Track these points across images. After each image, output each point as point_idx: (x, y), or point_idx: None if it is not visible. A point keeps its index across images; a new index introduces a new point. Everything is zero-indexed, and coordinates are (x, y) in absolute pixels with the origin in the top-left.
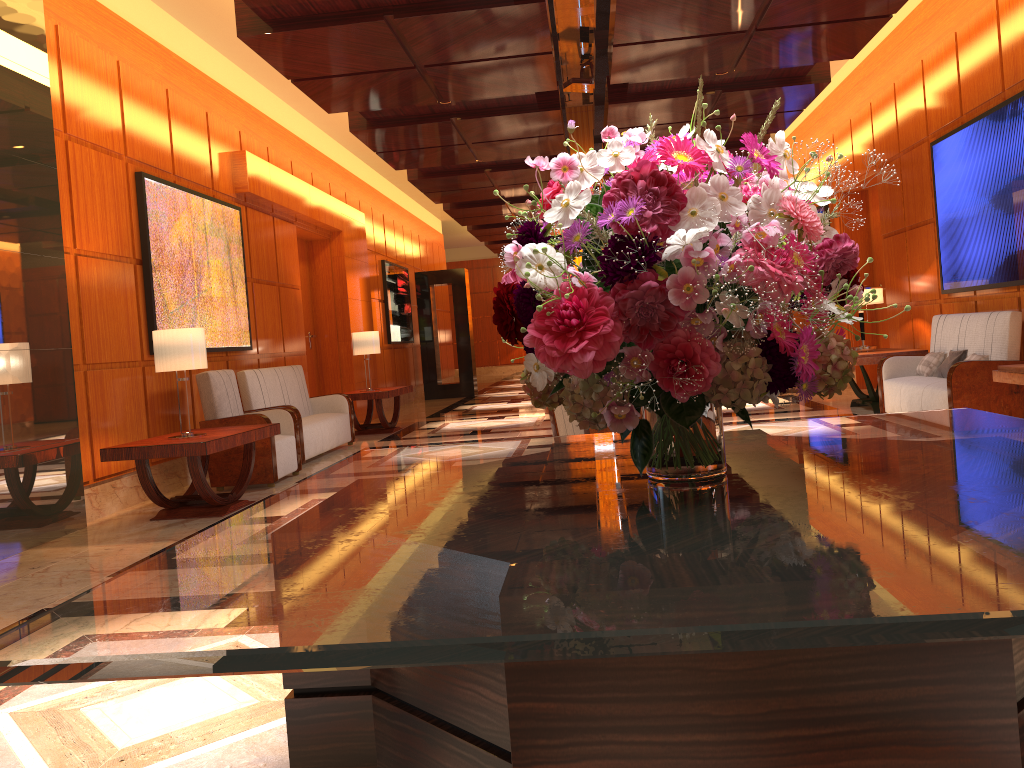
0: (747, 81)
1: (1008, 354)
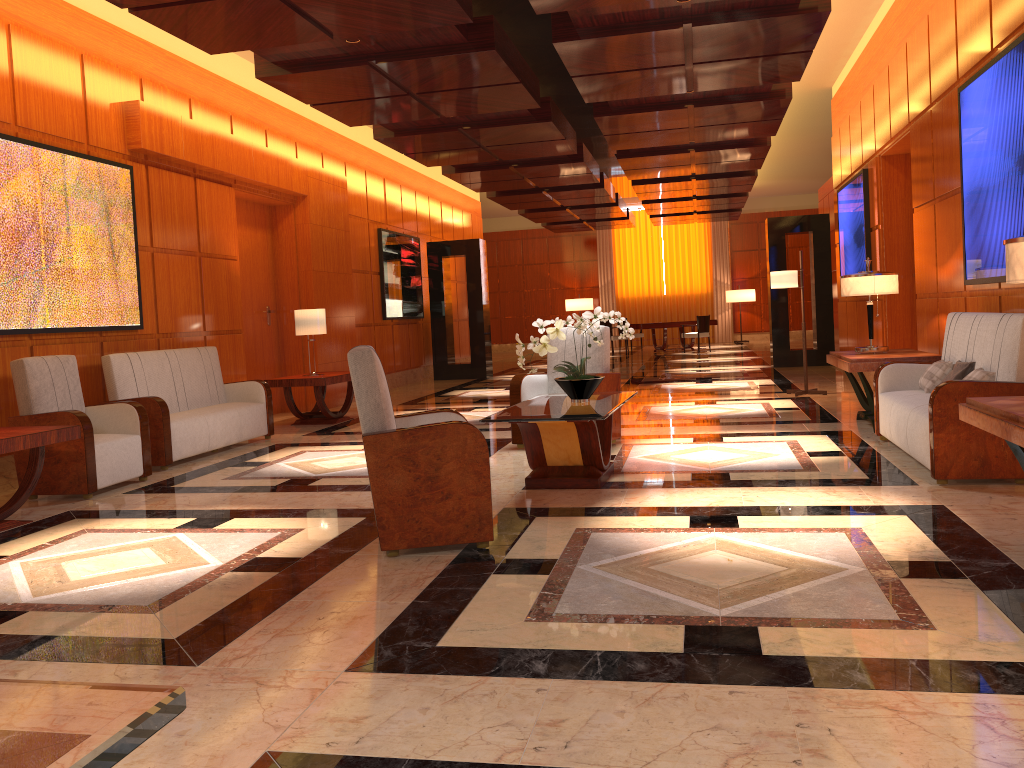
0: (724, 11)
1: (1017, 373)
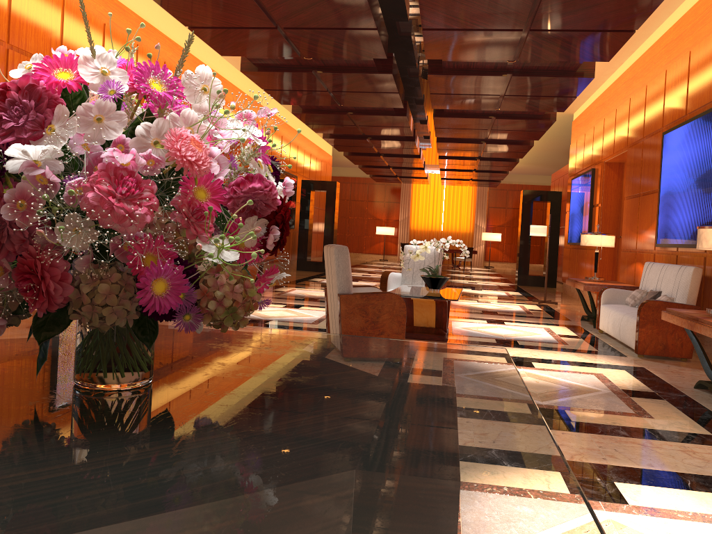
0: (532, 70)
1: (687, 299)
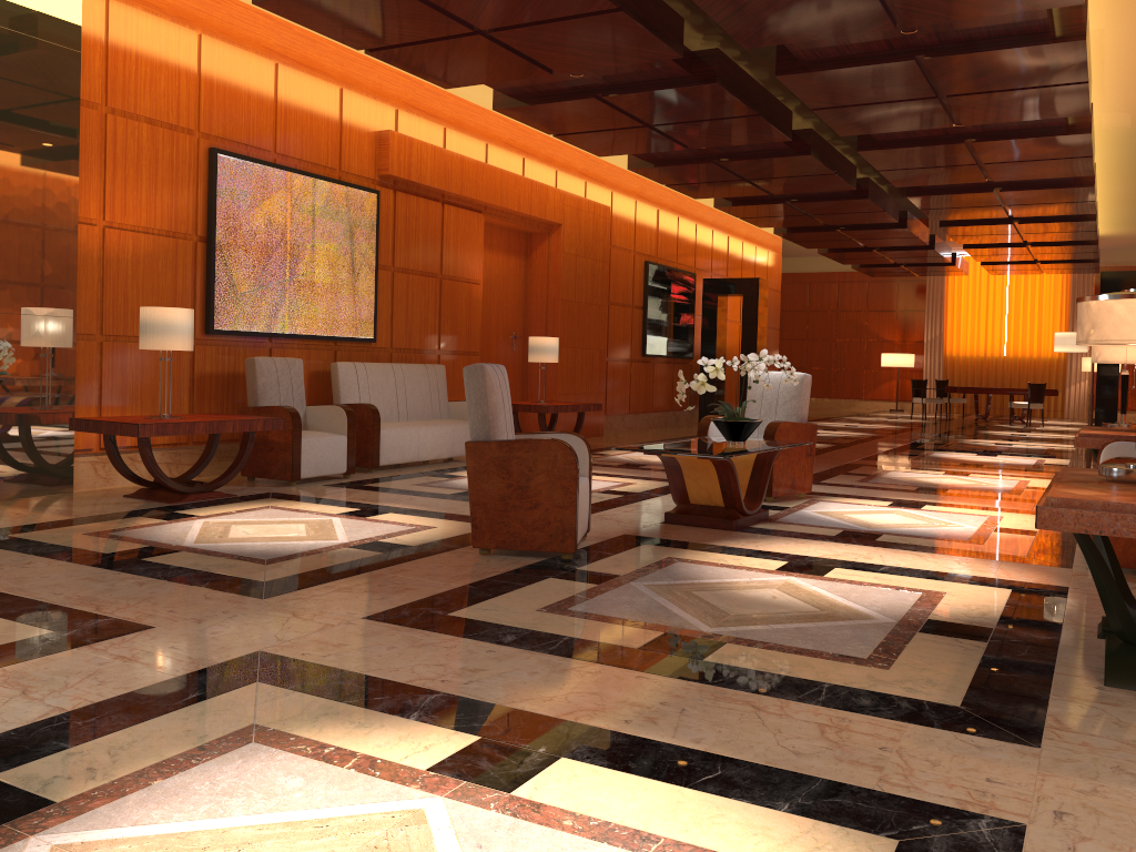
0: (961, 42)
1: None
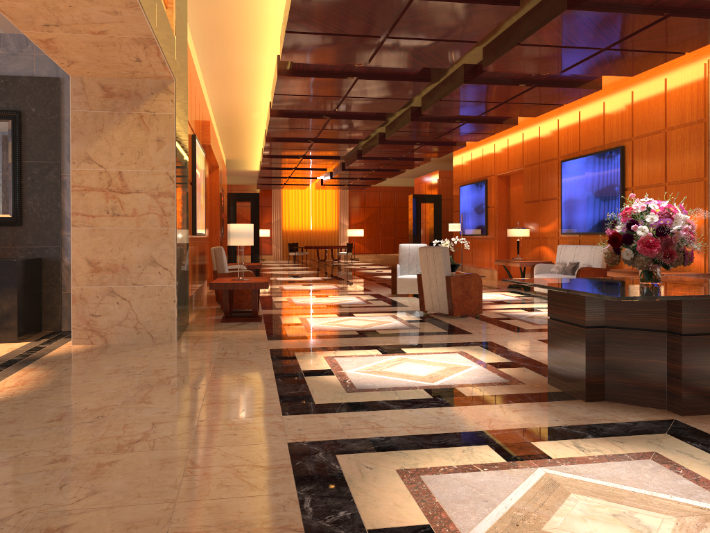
0: (479, 119)
1: (601, 265)
